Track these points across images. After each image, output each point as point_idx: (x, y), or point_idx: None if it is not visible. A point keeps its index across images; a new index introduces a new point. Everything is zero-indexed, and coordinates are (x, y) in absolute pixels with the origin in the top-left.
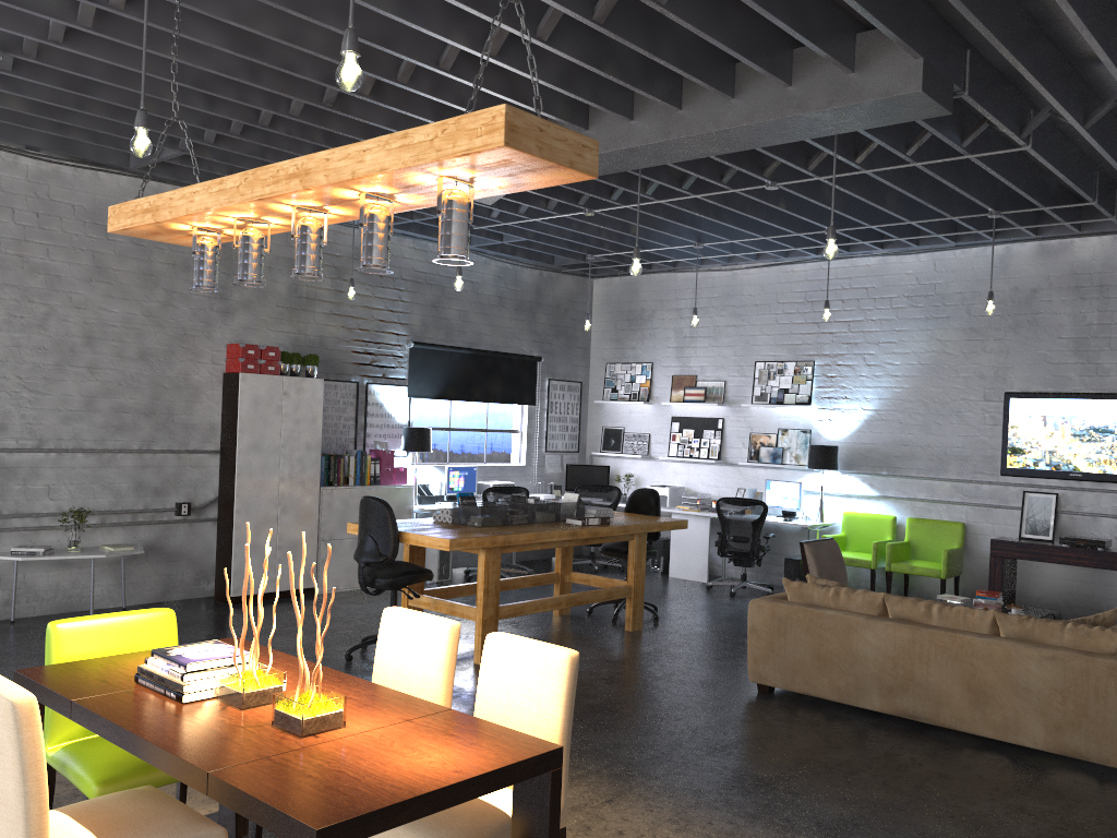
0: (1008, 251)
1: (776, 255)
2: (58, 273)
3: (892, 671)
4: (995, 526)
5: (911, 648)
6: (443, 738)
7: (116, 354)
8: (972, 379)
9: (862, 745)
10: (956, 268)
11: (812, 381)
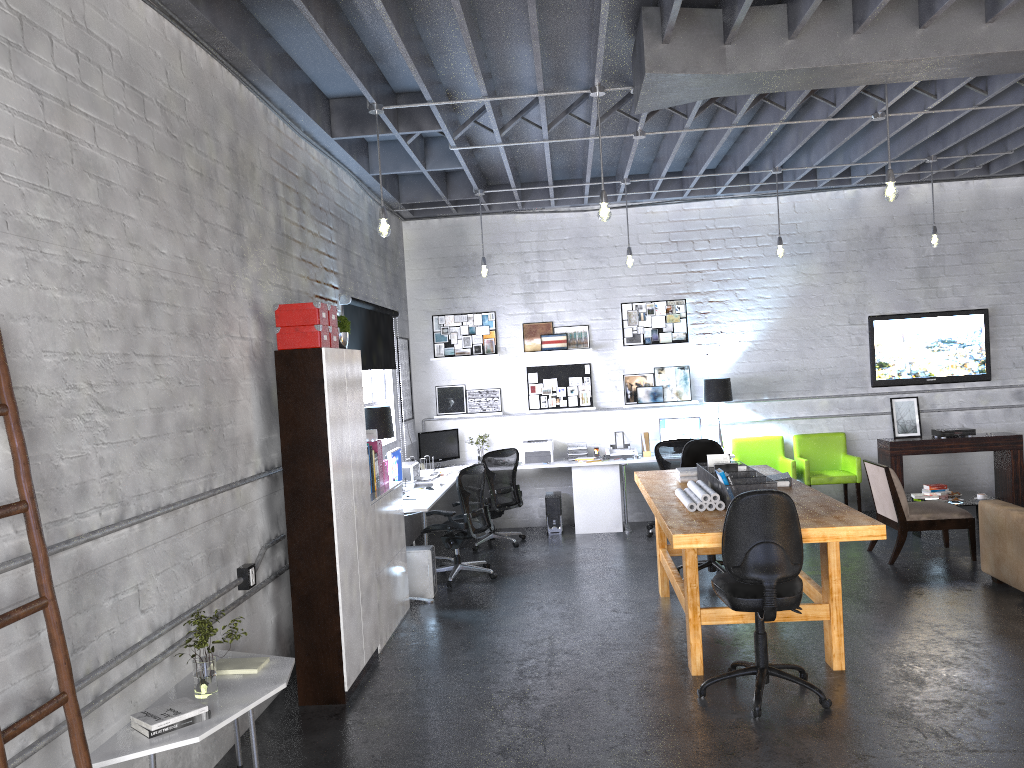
0: (857, 195)
1: (652, 196)
2: (108, 177)
3: None
4: (868, 431)
5: None
6: None
7: (171, 329)
8: (837, 306)
9: None
10: (813, 210)
11: (686, 319)
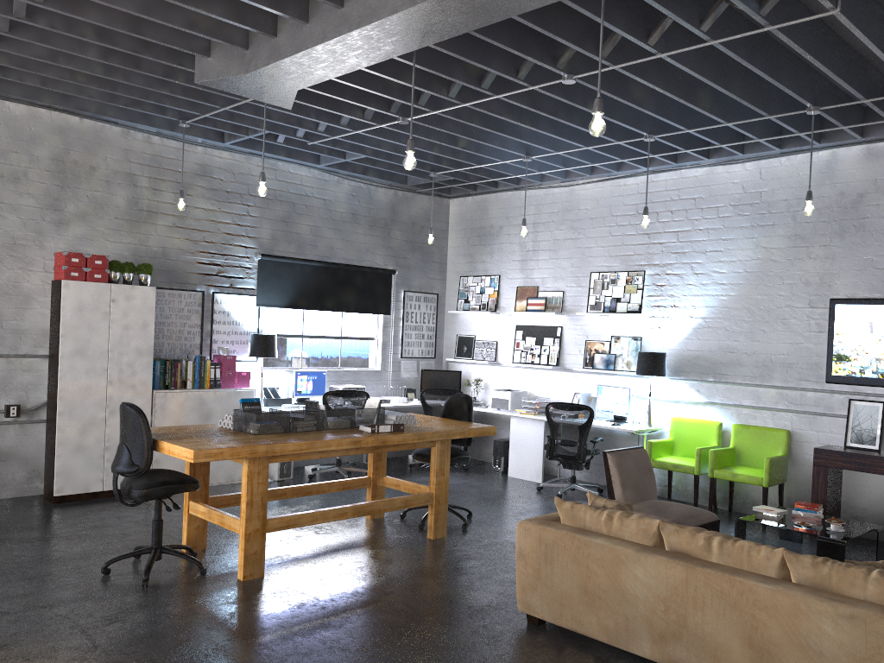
0: (834, 156)
1: (607, 169)
2: None
3: (664, 615)
4: (820, 434)
5: (684, 590)
6: None
7: None
8: (797, 286)
9: None
10: (781, 176)
11: (642, 290)
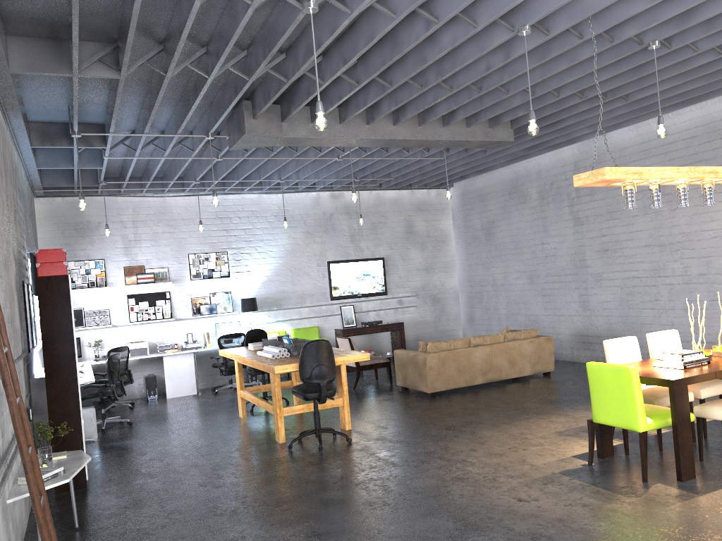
0: (318, 195)
1: (207, 190)
2: None
3: (485, 365)
4: (330, 325)
5: (491, 353)
6: None
7: (2, 261)
8: (311, 256)
9: (508, 391)
10: (296, 202)
11: (228, 263)
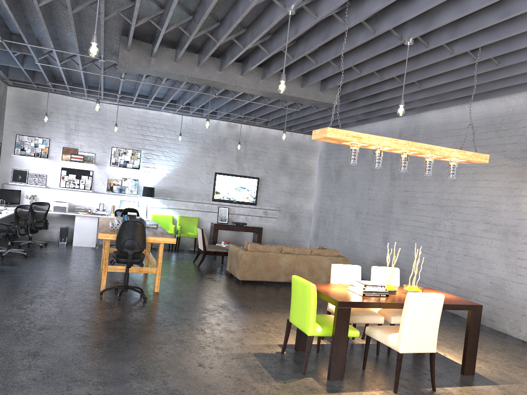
0: (218, 123)
1: (133, 103)
2: None
3: (289, 268)
4: (208, 218)
5: (295, 261)
6: (423, 290)
7: None
8: (203, 166)
9: None
10: (200, 125)
11: (140, 159)
